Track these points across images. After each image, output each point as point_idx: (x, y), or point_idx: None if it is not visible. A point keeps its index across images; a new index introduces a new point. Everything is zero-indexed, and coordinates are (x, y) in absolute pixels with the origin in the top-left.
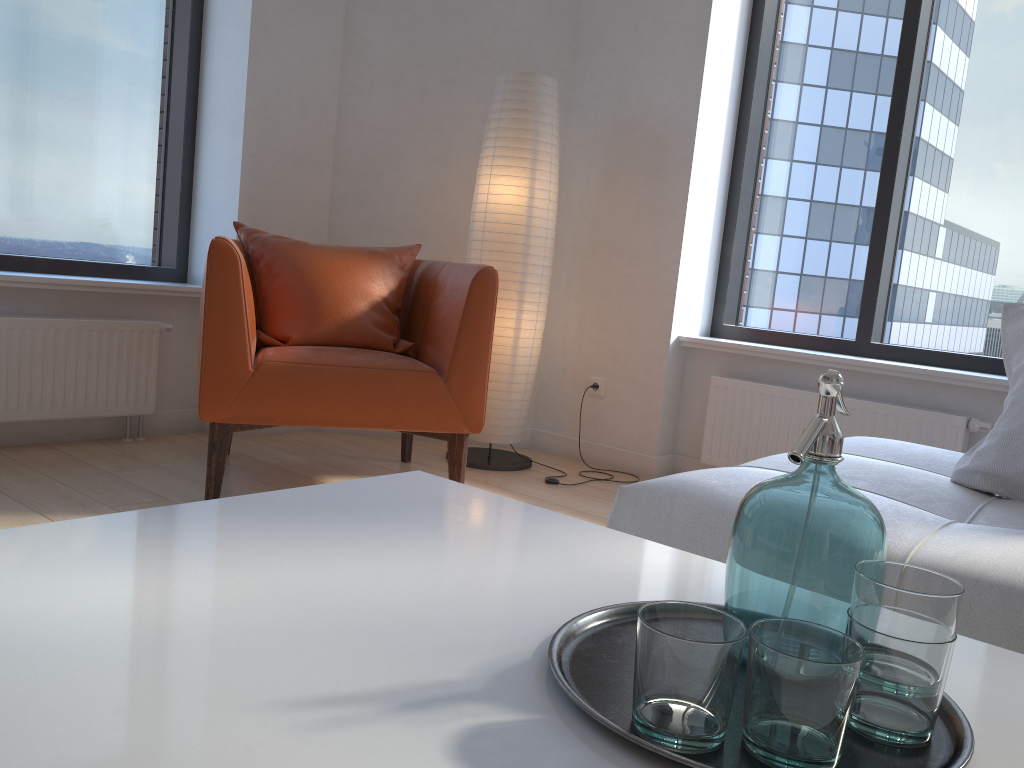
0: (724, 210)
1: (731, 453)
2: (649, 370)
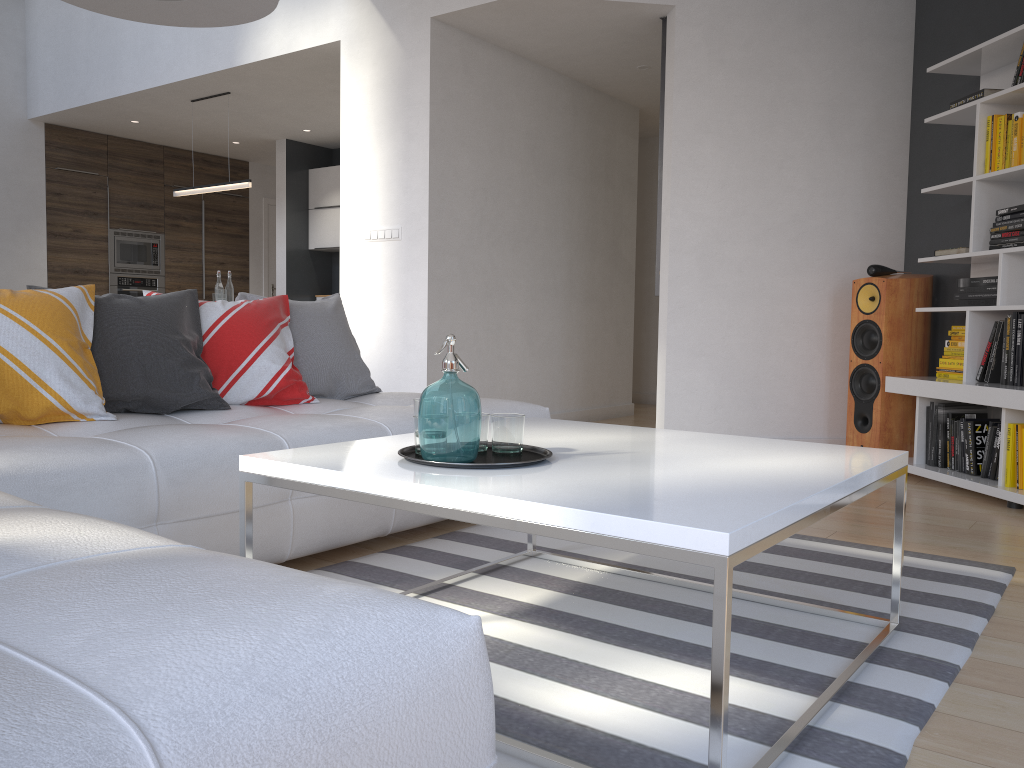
0: None
1: None
2: None
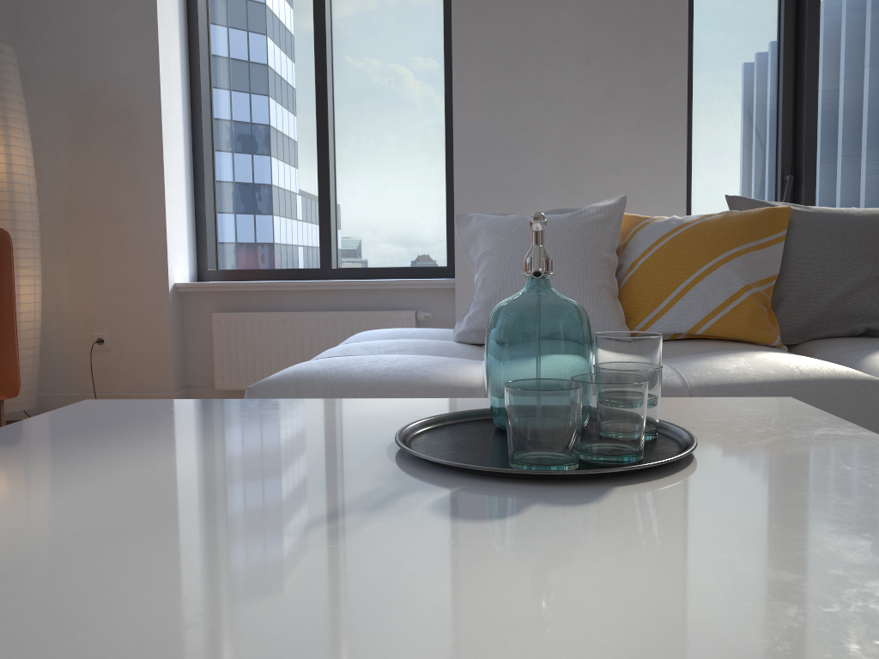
0: (192, 171)
1: (242, 375)
2: (153, 317)
